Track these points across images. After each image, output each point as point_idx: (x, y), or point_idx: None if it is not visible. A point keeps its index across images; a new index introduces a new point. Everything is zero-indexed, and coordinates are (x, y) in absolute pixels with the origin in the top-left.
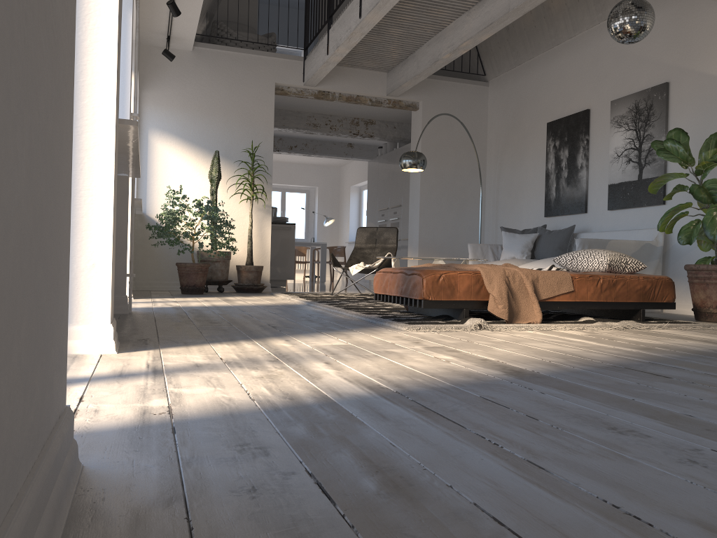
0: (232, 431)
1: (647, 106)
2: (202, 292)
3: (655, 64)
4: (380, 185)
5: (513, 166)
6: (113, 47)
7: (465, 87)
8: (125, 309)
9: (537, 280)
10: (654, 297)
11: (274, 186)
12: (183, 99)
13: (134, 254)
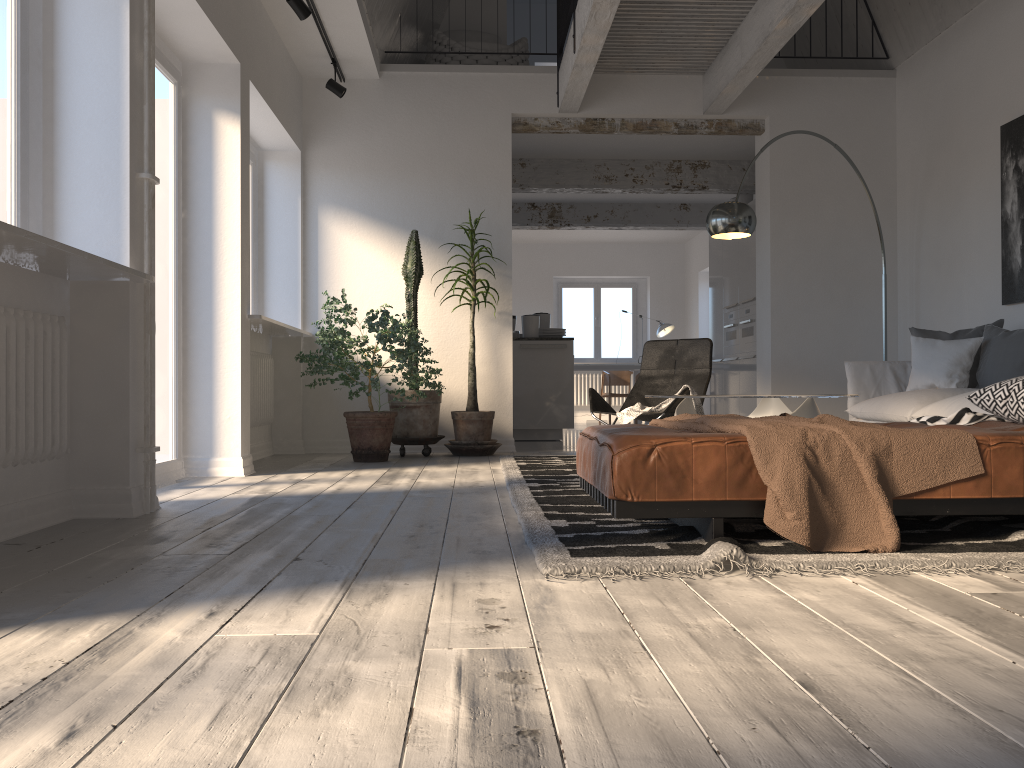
0: None
1: None
2: (383, 458)
3: None
4: (726, 268)
5: (943, 214)
6: None
7: (849, 83)
8: (129, 509)
9: (888, 453)
10: None
11: (583, 280)
12: (369, 154)
13: (303, 399)
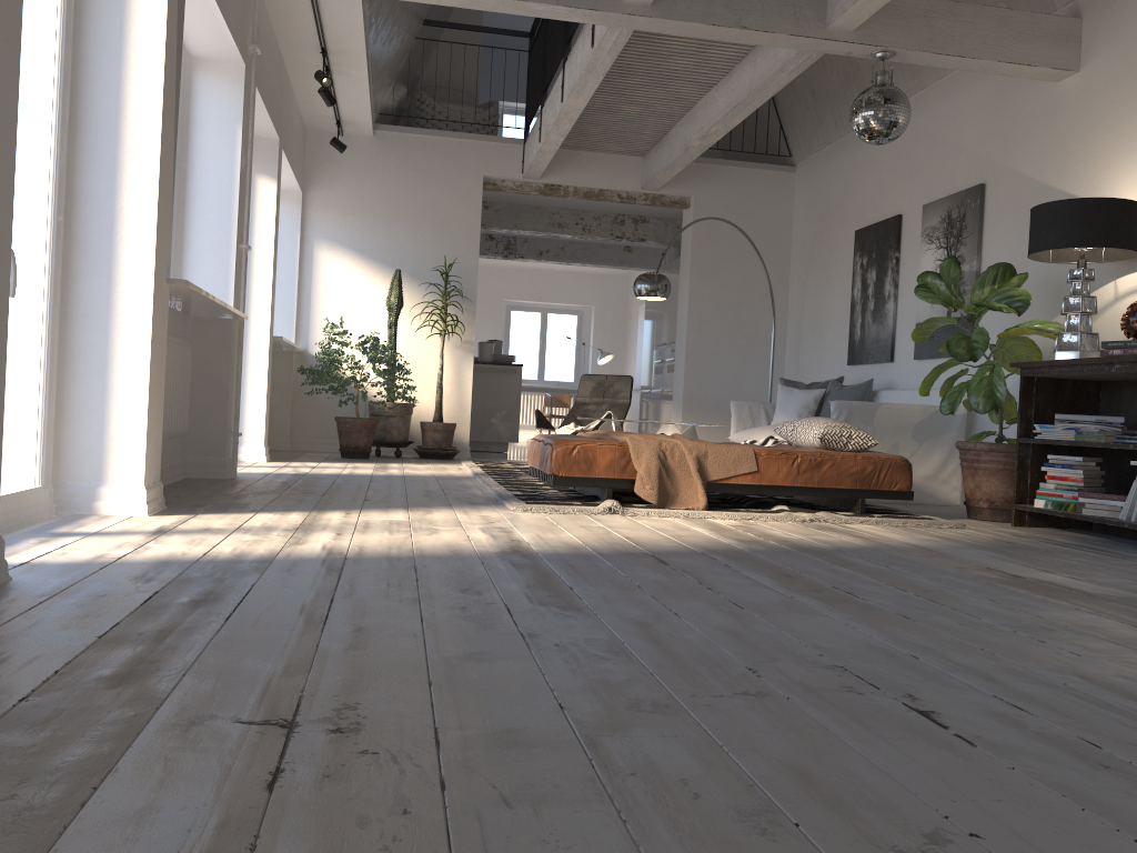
0: (147, 570)
1: (960, 215)
2: (366, 456)
3: (972, 157)
4: (658, 310)
5: (818, 290)
6: (153, 212)
7: (759, 174)
8: (225, 473)
9: (705, 456)
10: (878, 483)
11: (531, 305)
12: (360, 200)
13: (292, 404)
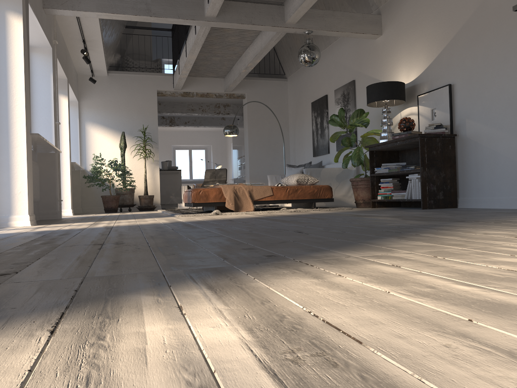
0: (39, 232)
1: (347, 93)
2: (116, 211)
3: (350, 70)
4: (238, 143)
5: (300, 128)
6: (23, 107)
7: (272, 82)
8: (57, 216)
9: (252, 190)
10: (319, 196)
11: (184, 146)
12: (104, 103)
13: (81, 193)
